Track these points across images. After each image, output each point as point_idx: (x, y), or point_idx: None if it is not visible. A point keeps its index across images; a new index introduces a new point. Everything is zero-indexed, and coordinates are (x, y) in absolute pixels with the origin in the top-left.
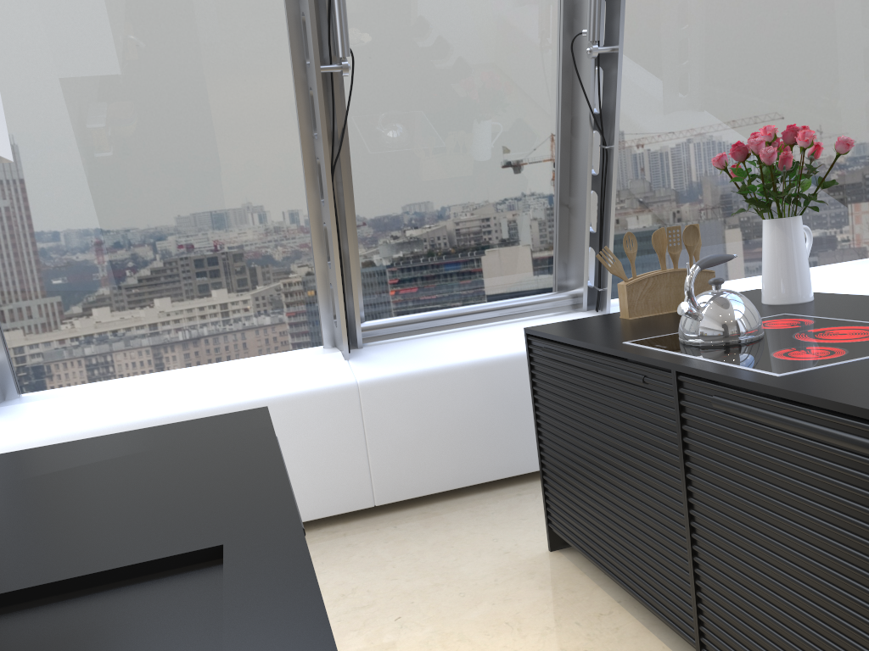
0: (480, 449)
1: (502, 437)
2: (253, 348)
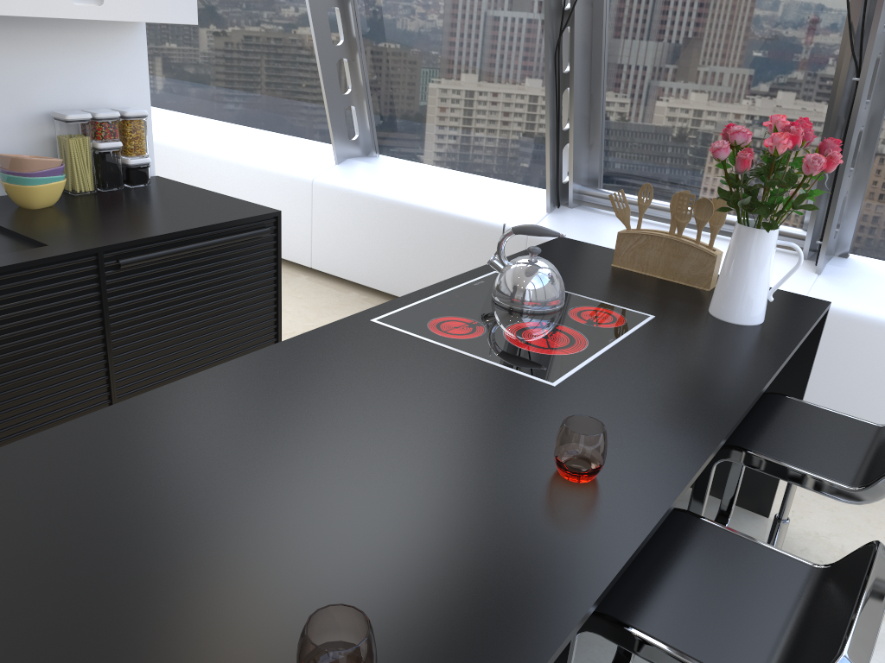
0: None
1: None
2: (512, 177)
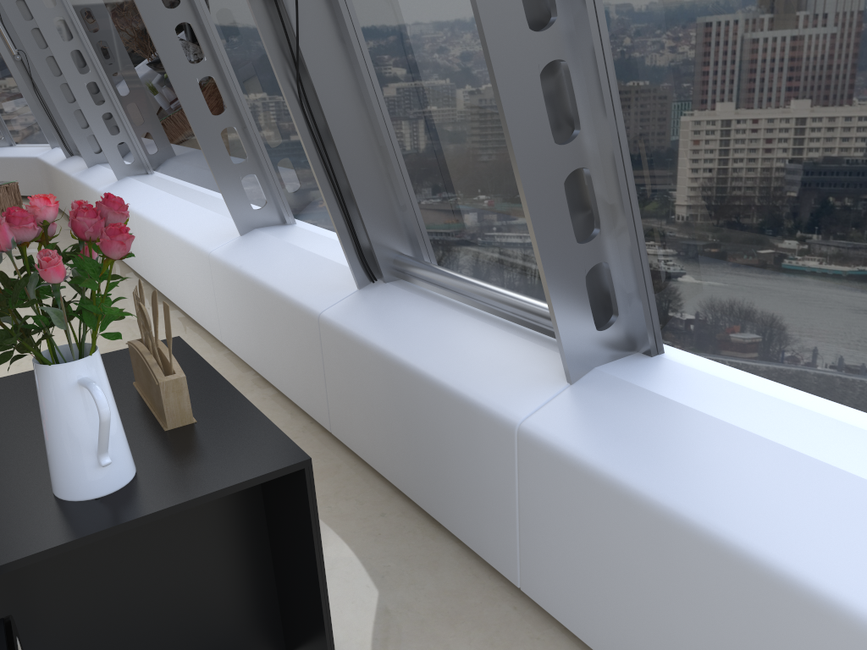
0: (385, 445)
1: (399, 448)
2: None
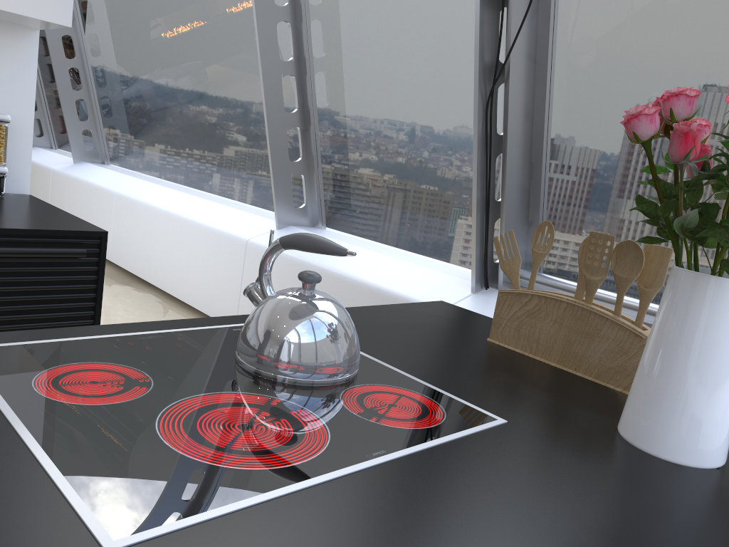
0: None
1: None
2: (447, 256)
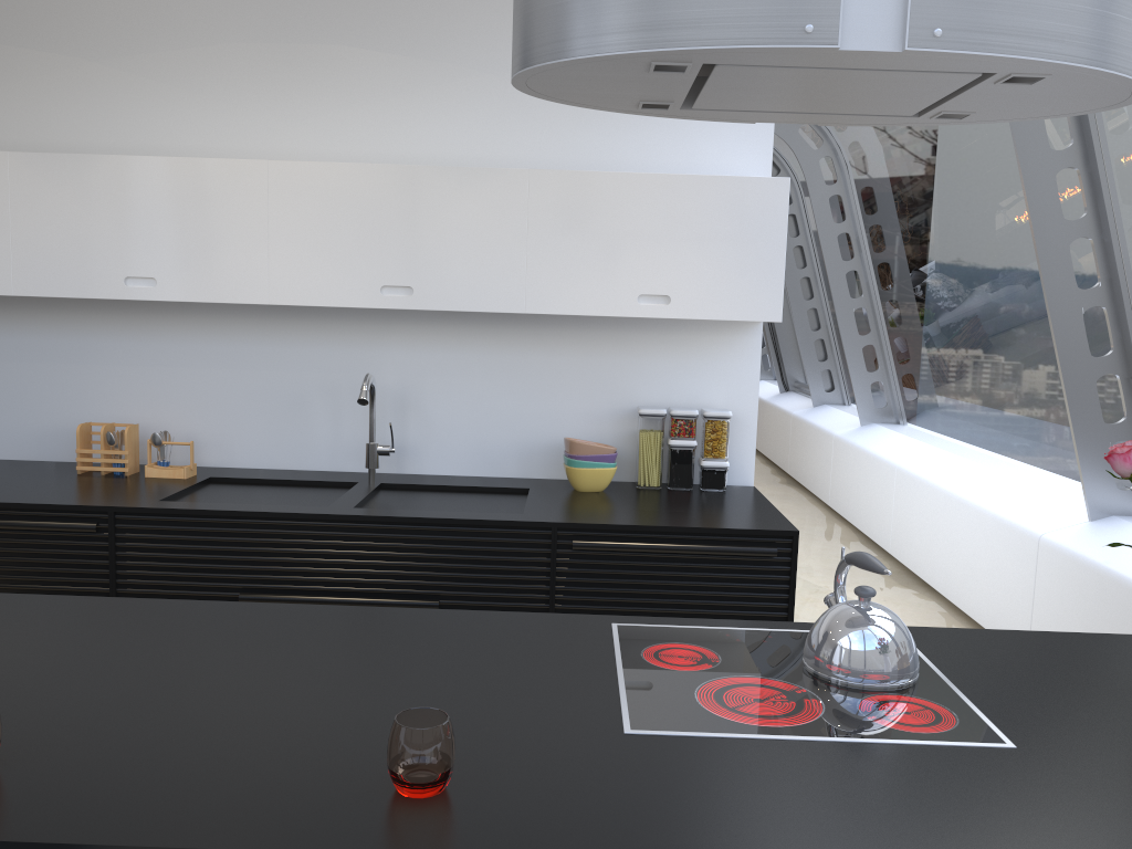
0: None
1: None
2: None
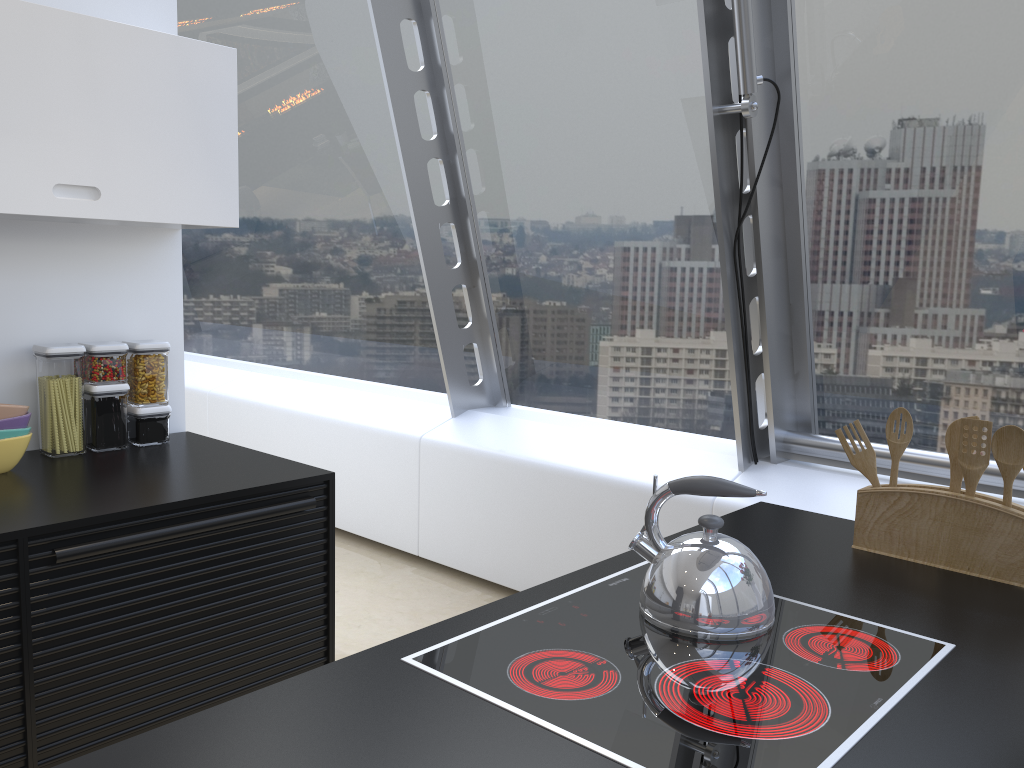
0: None
1: None
2: (688, 424)
